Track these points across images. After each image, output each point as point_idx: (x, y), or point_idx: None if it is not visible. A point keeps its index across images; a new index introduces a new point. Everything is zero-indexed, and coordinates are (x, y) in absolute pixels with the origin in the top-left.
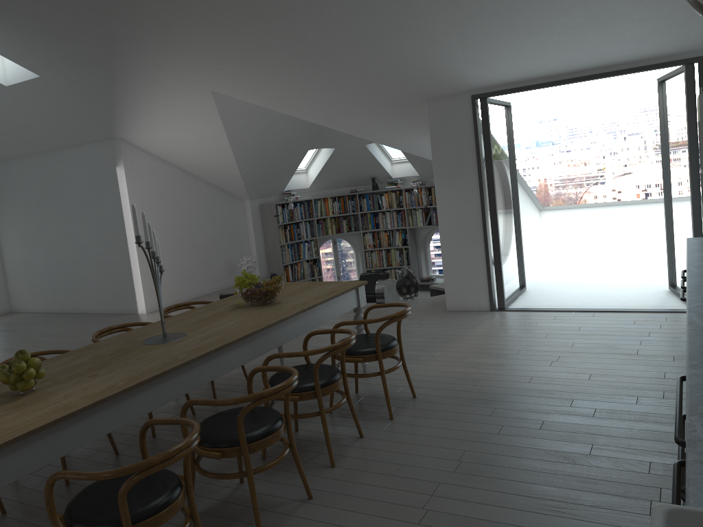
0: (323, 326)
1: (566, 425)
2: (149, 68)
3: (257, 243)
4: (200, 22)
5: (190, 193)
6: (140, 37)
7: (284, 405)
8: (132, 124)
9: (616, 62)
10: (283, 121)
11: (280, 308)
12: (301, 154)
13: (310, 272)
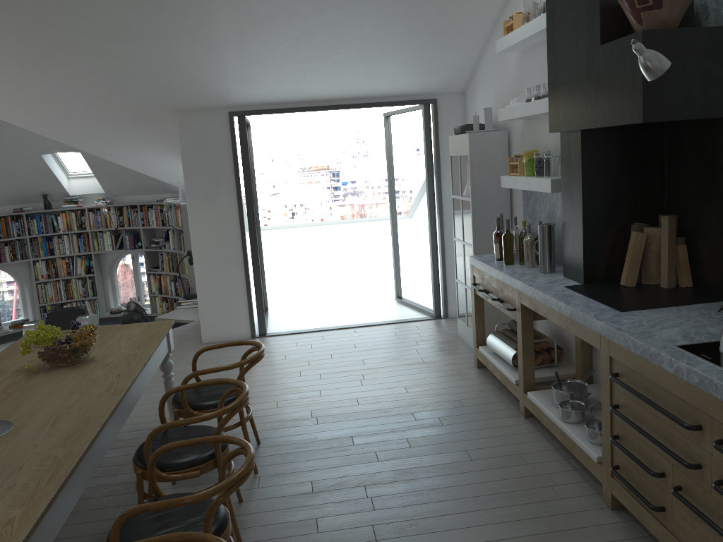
0: None
1: (429, 437)
2: None
3: None
4: None
5: None
6: None
7: None
8: None
9: (370, 95)
10: None
11: (107, 365)
12: None
13: None
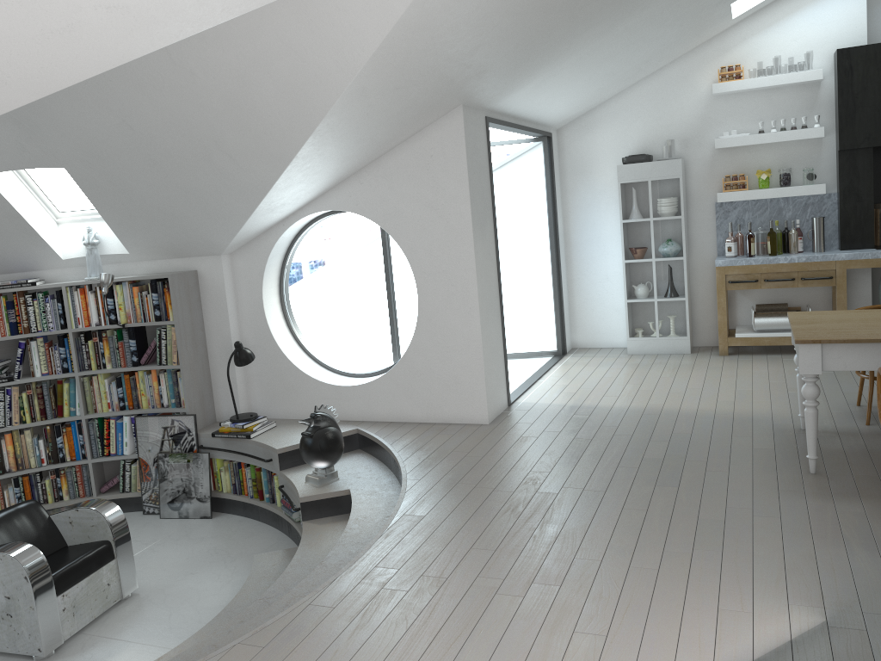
0: (548, 487)
1: None
2: None
3: None
4: None
5: None
6: None
7: None
8: None
9: (537, 120)
10: None
11: None
12: None
13: None
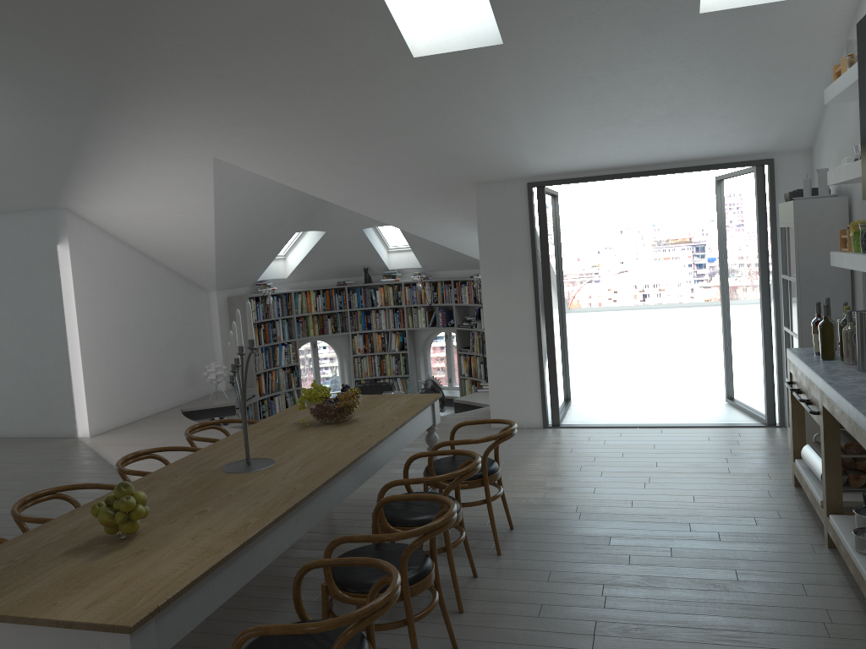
0: None
1: (697, 550)
2: (140, 126)
3: (224, 346)
4: (230, 77)
5: (147, 280)
6: (143, 88)
7: (431, 540)
8: (89, 191)
9: (687, 158)
10: (278, 197)
11: (365, 426)
12: (287, 237)
13: (287, 382)
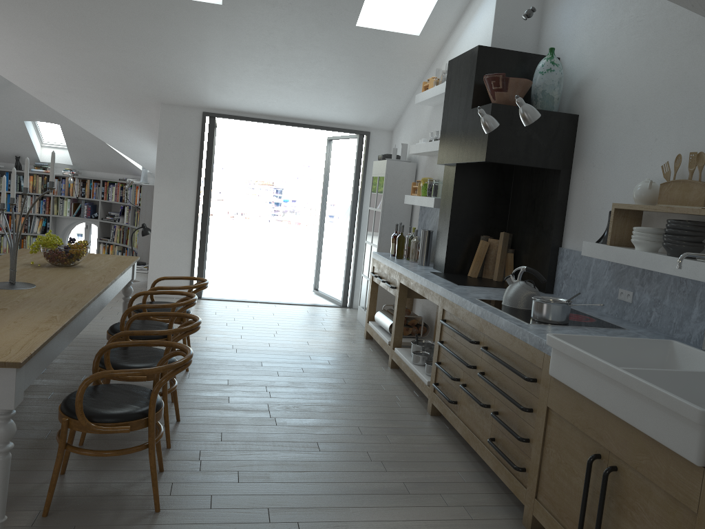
0: None
1: (318, 369)
2: None
3: None
4: None
5: None
6: None
7: None
8: None
9: (318, 120)
10: None
11: (93, 270)
12: None
13: None
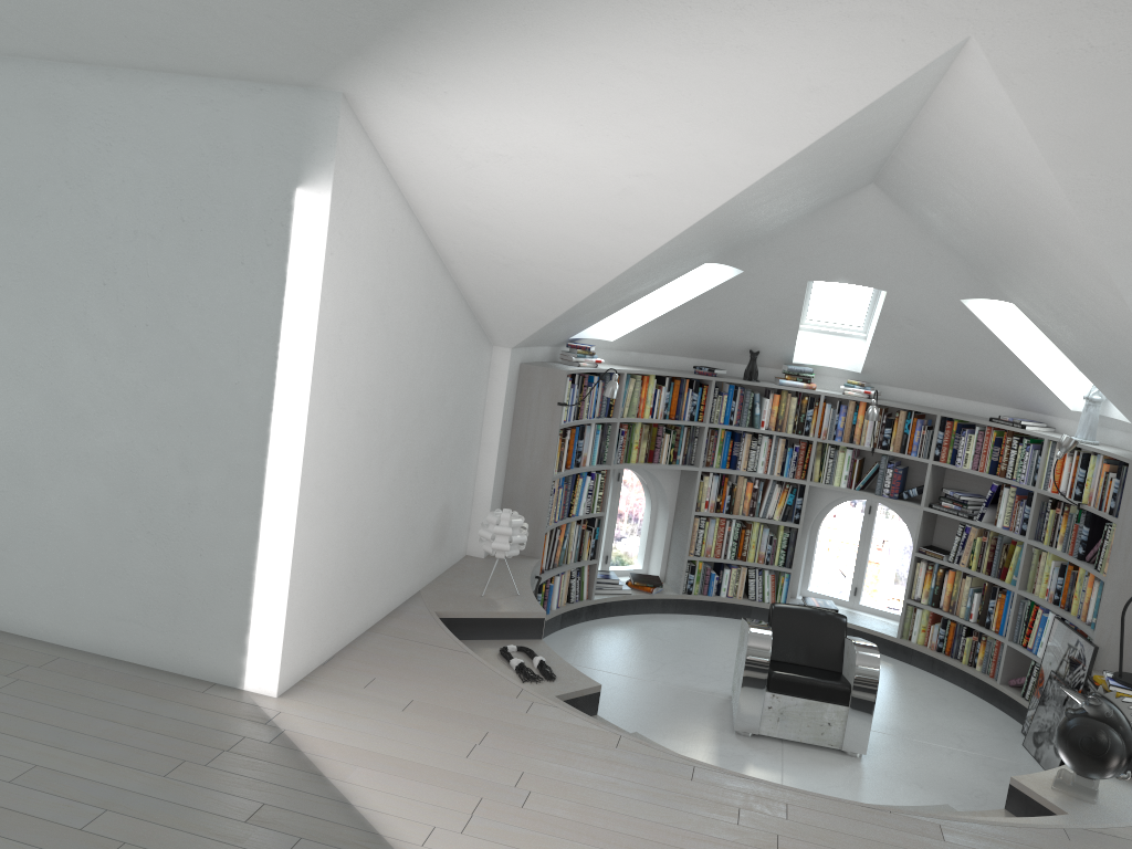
0: None
1: None
2: None
3: (498, 465)
4: None
5: (427, 310)
6: None
7: None
8: (455, 62)
9: None
10: (806, 188)
11: None
12: (687, 269)
13: (577, 547)
